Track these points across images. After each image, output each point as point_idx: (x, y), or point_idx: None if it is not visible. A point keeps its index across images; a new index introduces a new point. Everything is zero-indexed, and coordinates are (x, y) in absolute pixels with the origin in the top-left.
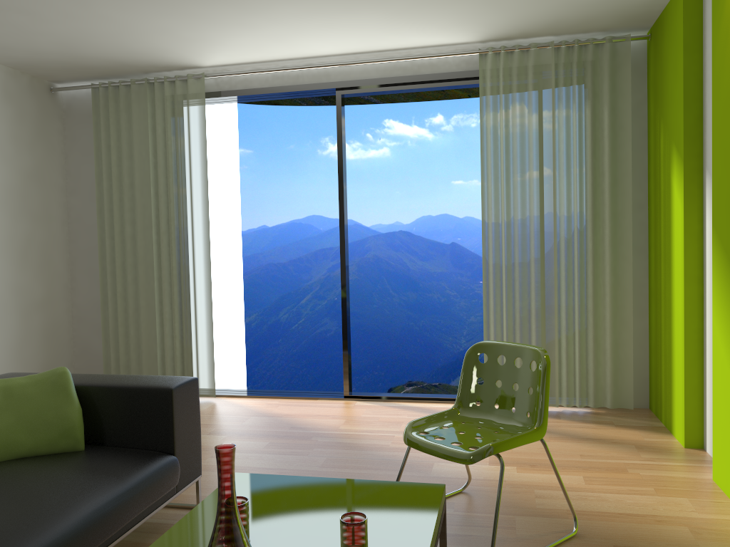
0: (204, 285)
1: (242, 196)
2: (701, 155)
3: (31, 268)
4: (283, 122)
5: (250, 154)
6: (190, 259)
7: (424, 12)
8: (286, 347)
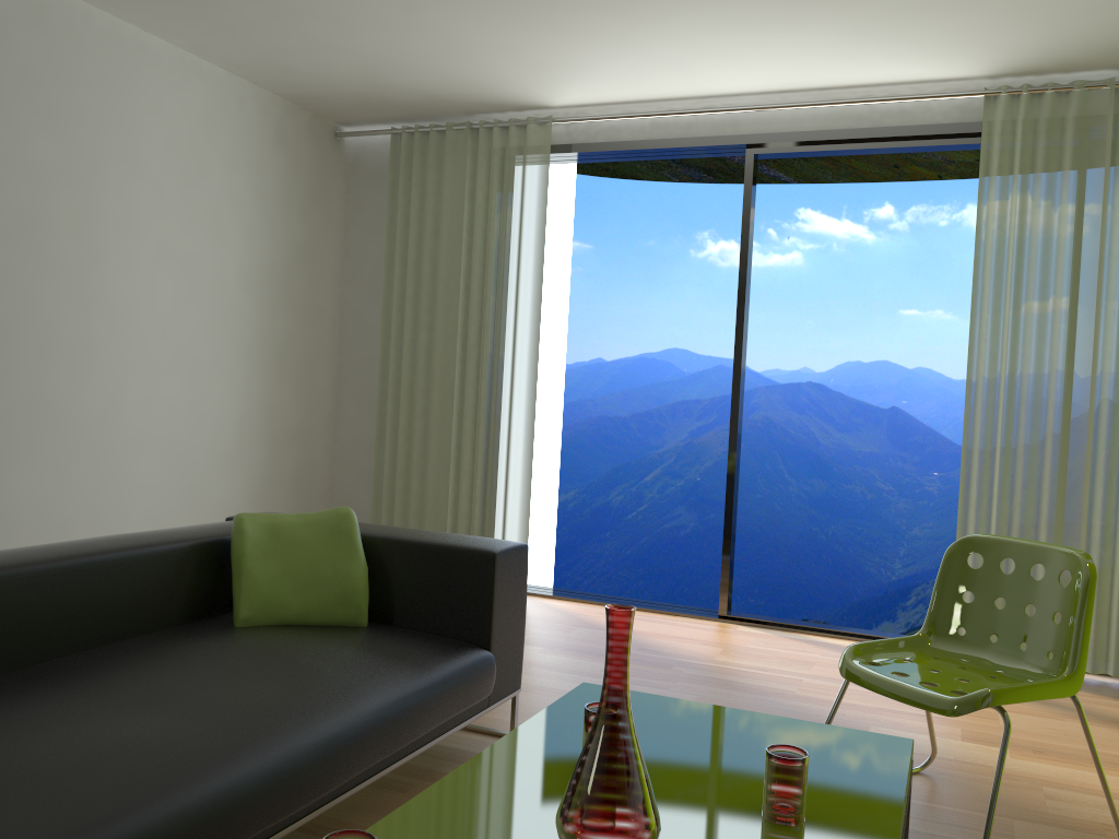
0: (523, 427)
1: (570, 312)
2: None
3: (287, 383)
4: (641, 205)
5: (588, 250)
6: (507, 387)
7: (905, 26)
8: (616, 546)
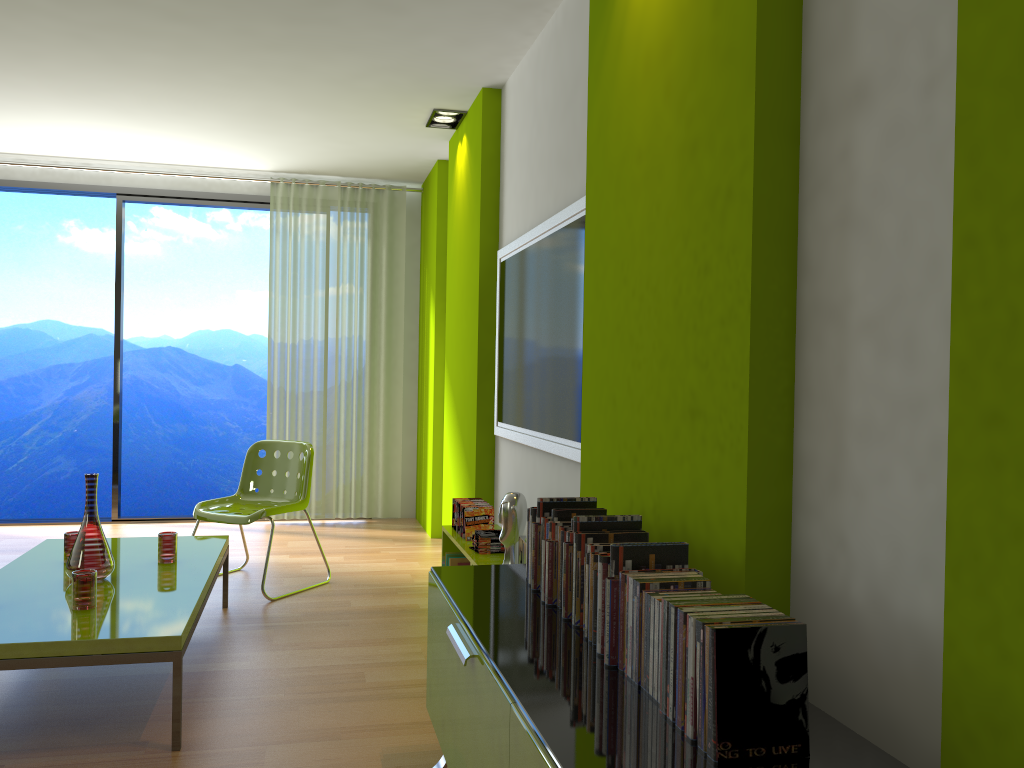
0: None
1: None
2: None
3: None
4: (8, 193)
5: None
6: None
7: (219, 145)
8: None
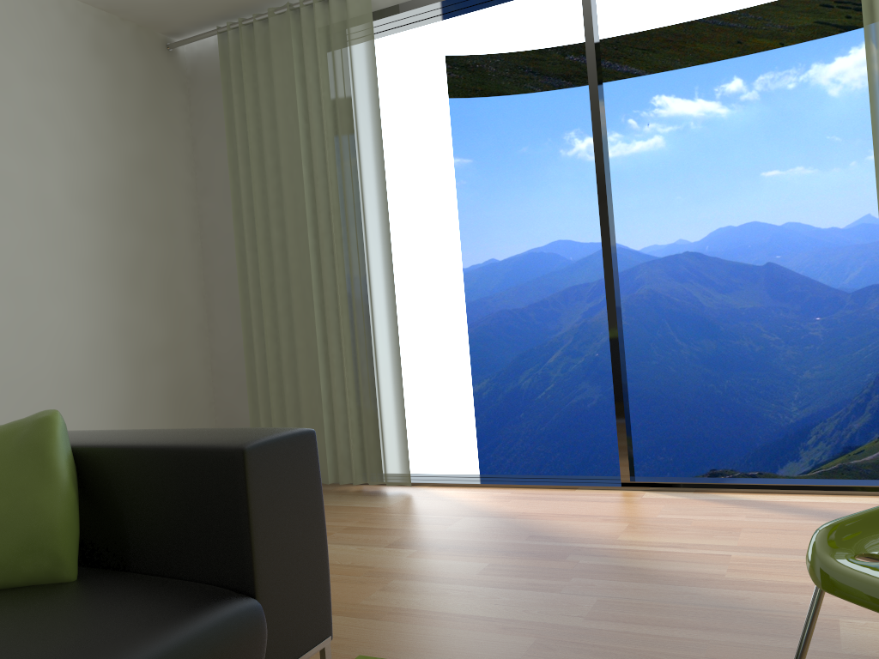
0: (385, 309)
1: (460, 221)
2: None
3: (145, 299)
4: (510, 117)
5: (469, 164)
6: (364, 271)
7: None
8: (531, 425)
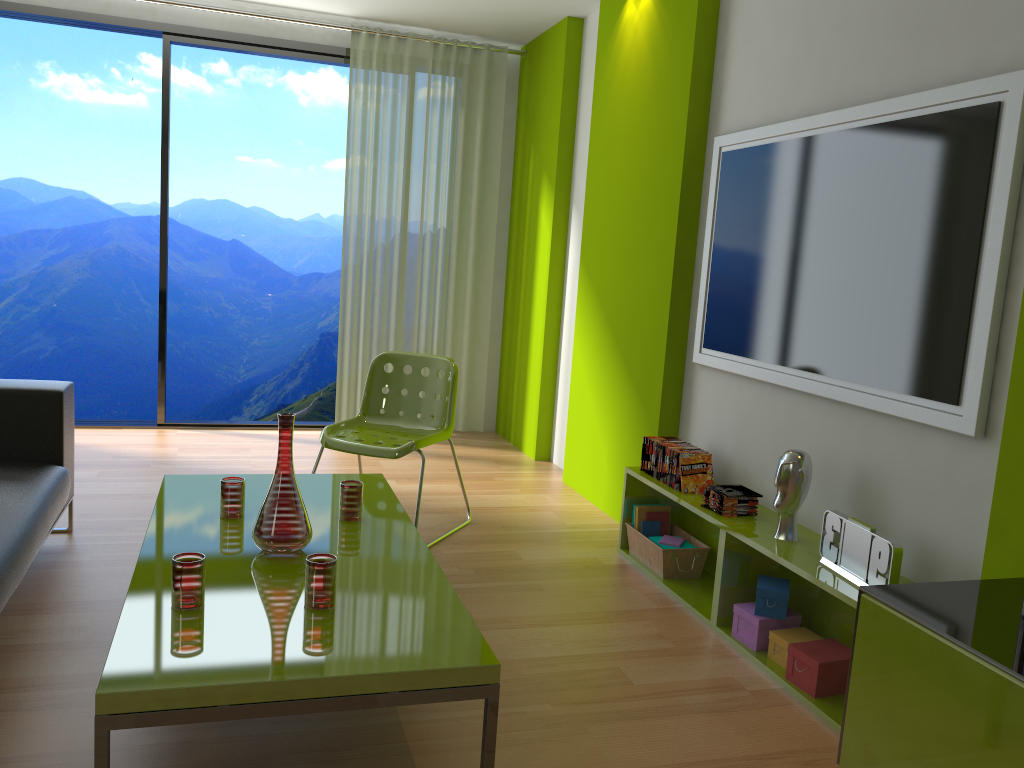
0: None
1: None
2: (570, 188)
3: None
4: None
5: None
6: None
7: None
8: None
